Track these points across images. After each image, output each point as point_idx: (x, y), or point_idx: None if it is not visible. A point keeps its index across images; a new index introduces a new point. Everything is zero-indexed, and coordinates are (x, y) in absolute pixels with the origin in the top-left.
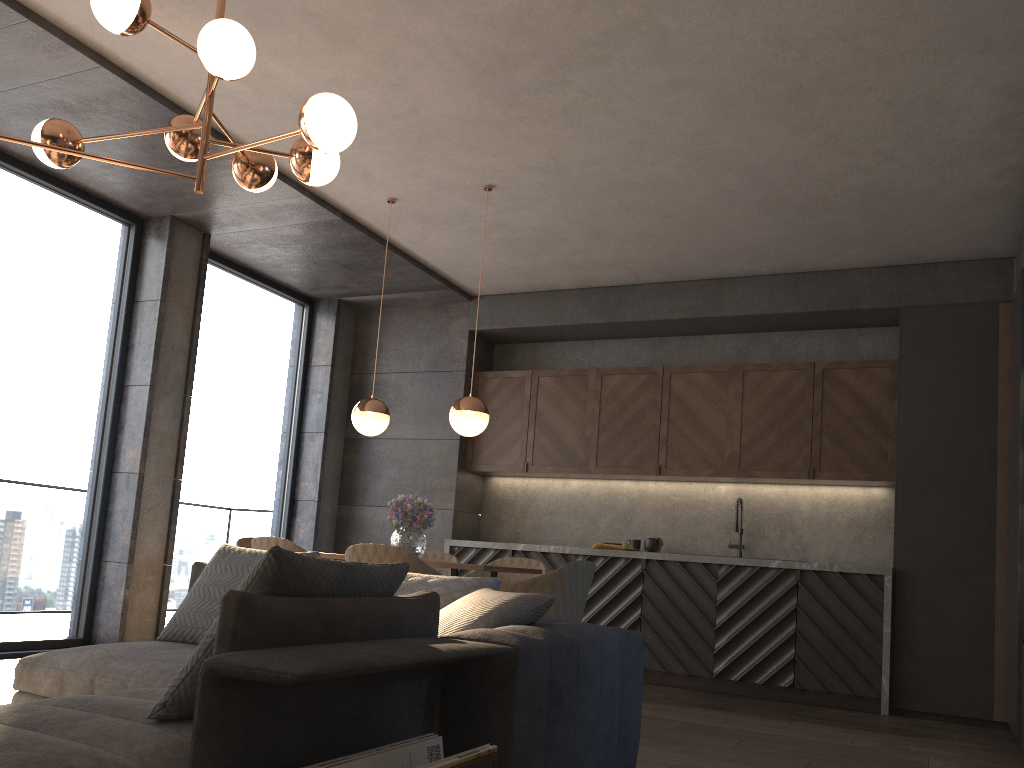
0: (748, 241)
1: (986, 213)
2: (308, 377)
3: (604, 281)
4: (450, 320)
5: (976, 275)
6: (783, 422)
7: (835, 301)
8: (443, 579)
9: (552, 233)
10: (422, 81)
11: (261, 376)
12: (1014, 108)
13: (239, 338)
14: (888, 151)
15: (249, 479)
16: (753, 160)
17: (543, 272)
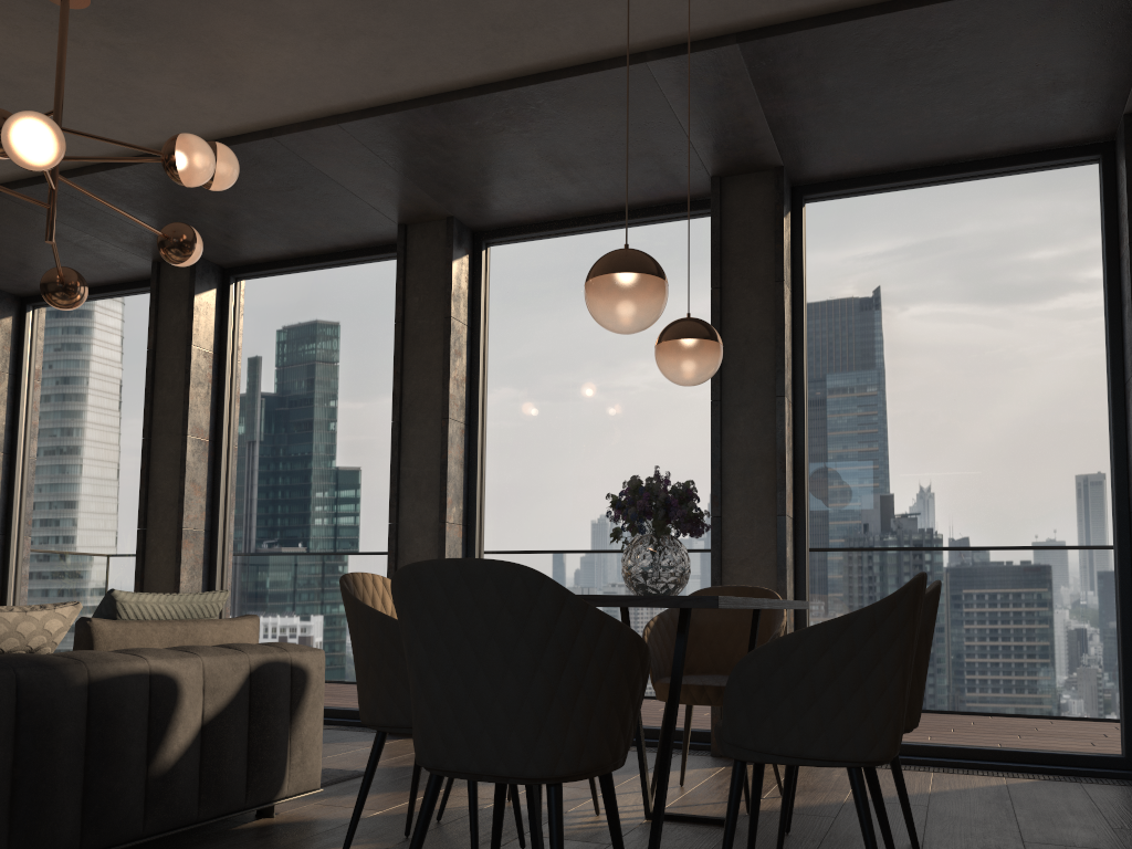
0: None
1: None
2: (1120, 281)
3: None
4: None
5: None
6: None
7: None
8: None
9: None
10: None
11: (999, 318)
12: None
13: (933, 277)
14: None
15: (1002, 492)
16: None
17: None
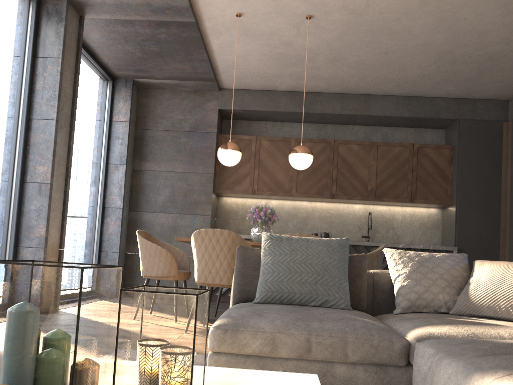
0: (407, 75)
1: None
2: (112, 128)
3: (307, 88)
4: (205, 101)
5: (493, 107)
6: (397, 173)
7: (428, 113)
8: (443, 255)
9: (311, 54)
10: None
11: (90, 124)
12: None
13: (82, 96)
14: None
15: (84, 192)
16: (465, 27)
17: (279, 78)
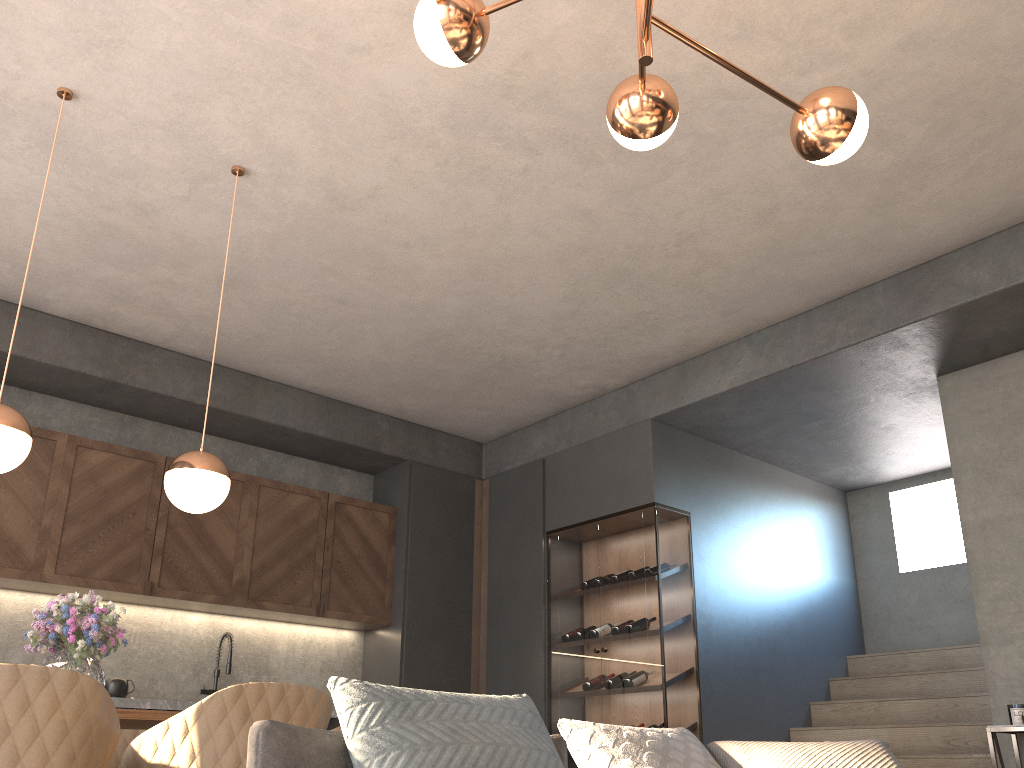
0: (353, 355)
1: (530, 408)
2: None
3: (122, 326)
4: None
5: (461, 450)
6: (296, 550)
7: (361, 438)
8: (673, 732)
9: (187, 253)
10: None
11: None
12: (670, 353)
13: None
14: (575, 341)
15: None
16: (501, 298)
17: (66, 283)
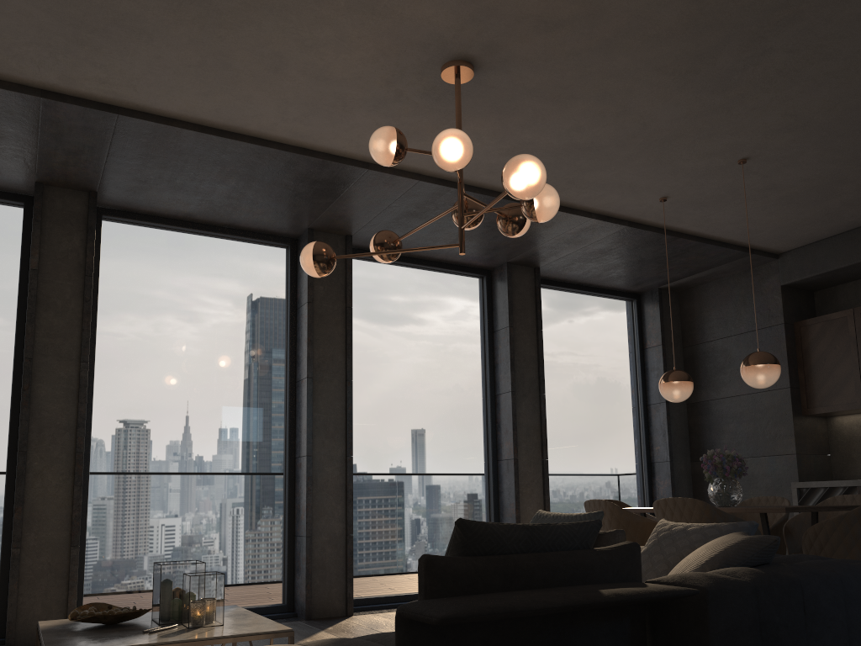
0: None
1: None
2: (645, 358)
3: None
4: (761, 281)
5: None
6: None
7: None
8: (701, 526)
9: (828, 178)
10: (639, 101)
11: (604, 366)
12: None
13: (580, 340)
14: None
15: (608, 450)
16: None
17: (838, 214)
